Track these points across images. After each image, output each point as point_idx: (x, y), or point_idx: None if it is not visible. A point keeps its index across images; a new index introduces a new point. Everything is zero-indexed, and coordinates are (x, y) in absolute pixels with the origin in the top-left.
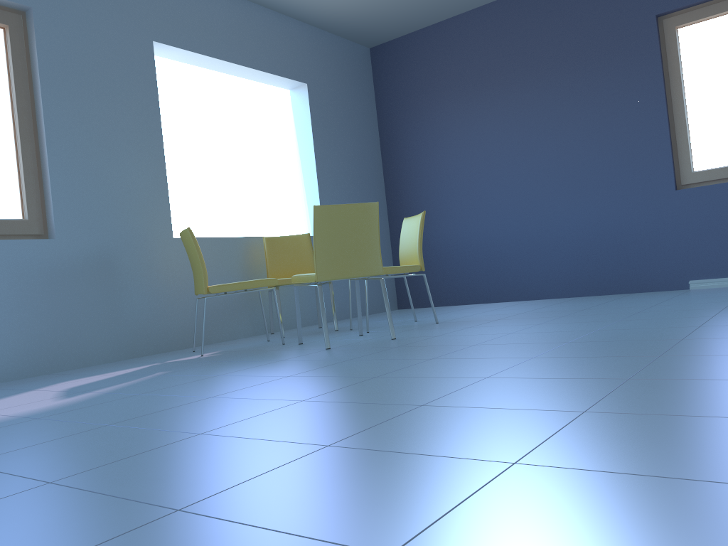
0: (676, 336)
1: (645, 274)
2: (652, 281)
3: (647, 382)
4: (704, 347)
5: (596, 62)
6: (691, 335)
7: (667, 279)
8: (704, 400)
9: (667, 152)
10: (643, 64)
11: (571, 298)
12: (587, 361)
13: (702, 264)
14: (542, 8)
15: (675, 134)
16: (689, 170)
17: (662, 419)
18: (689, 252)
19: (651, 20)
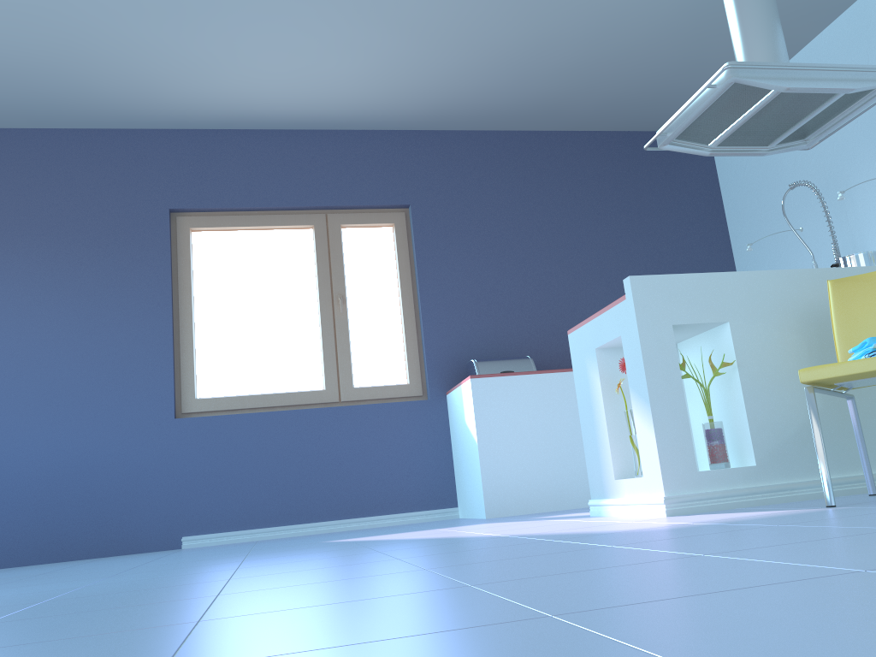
0: (217, 578)
1: (126, 529)
2: (136, 539)
3: (237, 620)
4: (272, 581)
5: (91, 244)
6: (238, 575)
7: (156, 535)
8: (360, 623)
9: (169, 370)
10: (149, 260)
11: (13, 568)
12: (100, 614)
13: (199, 515)
14: (23, 159)
15: (179, 350)
16: (192, 396)
17: (328, 654)
18: (185, 499)
19: (164, 213)
